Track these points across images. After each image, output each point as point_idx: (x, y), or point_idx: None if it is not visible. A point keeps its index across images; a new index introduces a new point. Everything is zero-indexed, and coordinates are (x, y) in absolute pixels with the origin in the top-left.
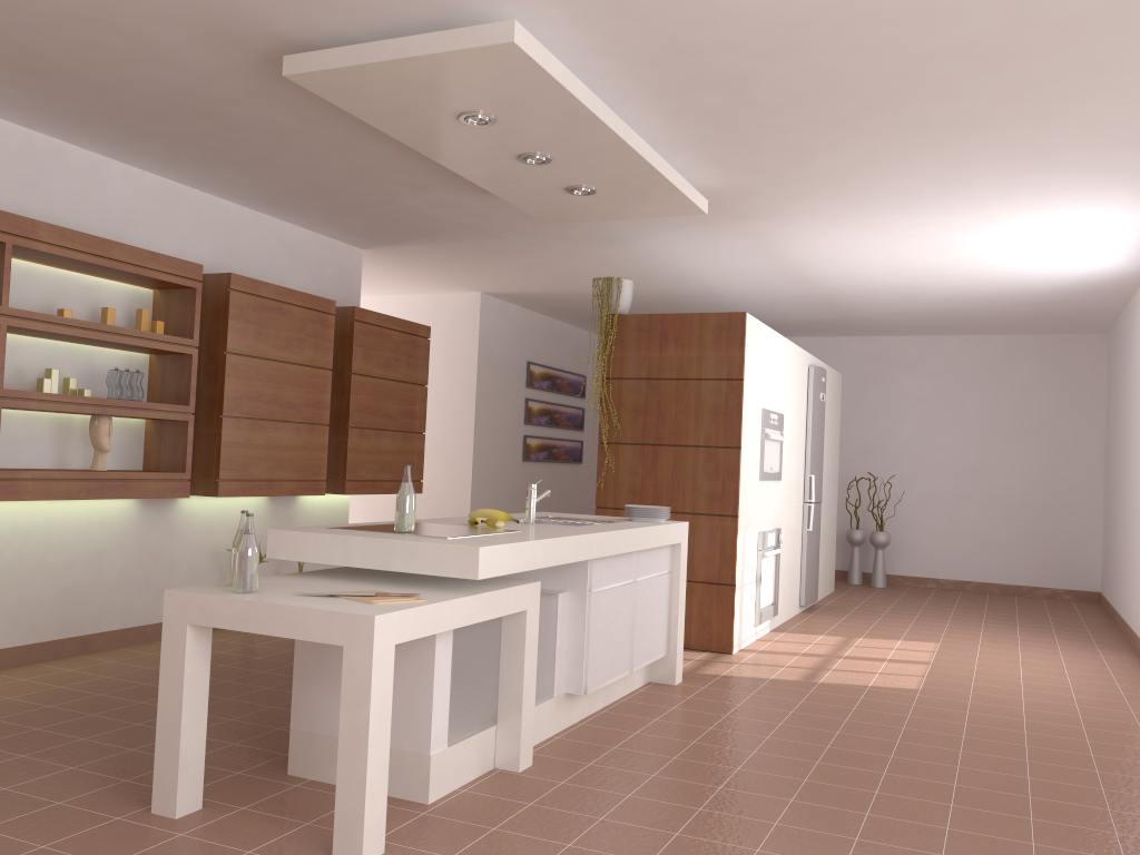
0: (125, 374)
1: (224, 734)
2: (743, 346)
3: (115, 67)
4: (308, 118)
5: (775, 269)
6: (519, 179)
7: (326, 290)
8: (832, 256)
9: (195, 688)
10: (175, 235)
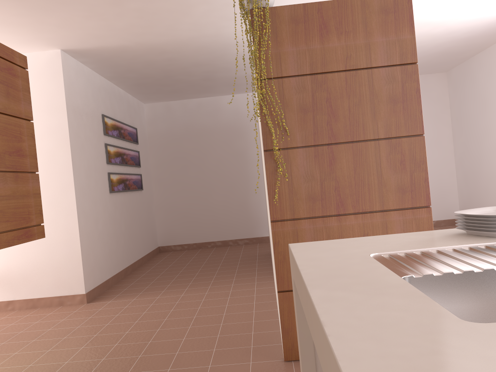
0: None
1: None
2: (413, 28)
3: None
4: None
5: None
6: None
7: None
8: None
9: None
10: None
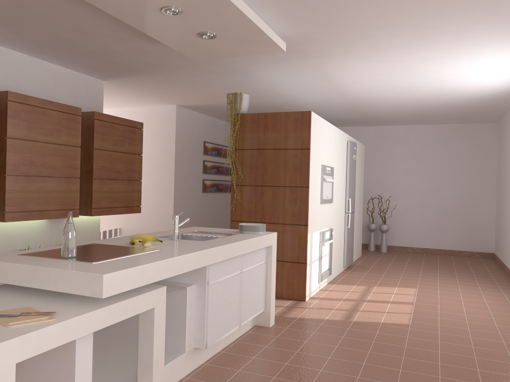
0: None
1: None
2: (309, 130)
3: None
4: None
5: (328, 89)
6: (167, 28)
7: (81, 102)
8: (359, 80)
9: None
10: None
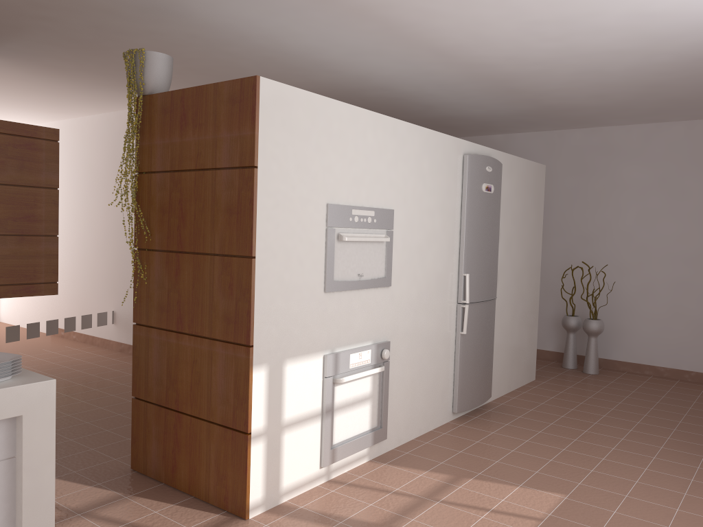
0: None
1: None
2: (254, 122)
3: None
4: None
5: (393, 40)
6: None
7: None
8: (429, 7)
9: None
10: None
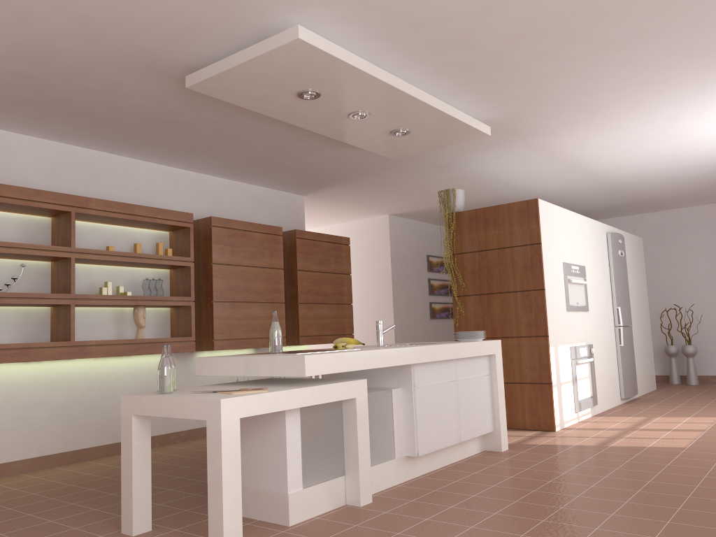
0: (151, 281)
1: (192, 489)
2: (538, 221)
3: (110, 102)
4: (227, 115)
5: (568, 170)
6: (358, 131)
7: (281, 222)
8: (602, 154)
9: (141, 454)
10: (181, 199)
